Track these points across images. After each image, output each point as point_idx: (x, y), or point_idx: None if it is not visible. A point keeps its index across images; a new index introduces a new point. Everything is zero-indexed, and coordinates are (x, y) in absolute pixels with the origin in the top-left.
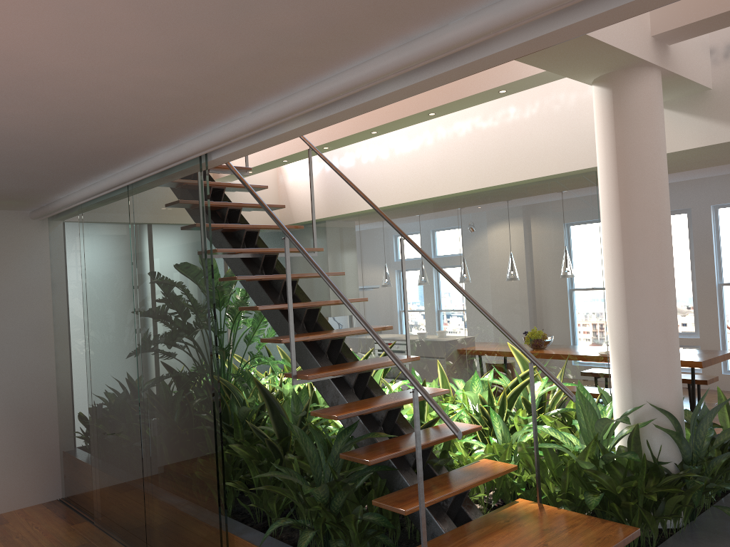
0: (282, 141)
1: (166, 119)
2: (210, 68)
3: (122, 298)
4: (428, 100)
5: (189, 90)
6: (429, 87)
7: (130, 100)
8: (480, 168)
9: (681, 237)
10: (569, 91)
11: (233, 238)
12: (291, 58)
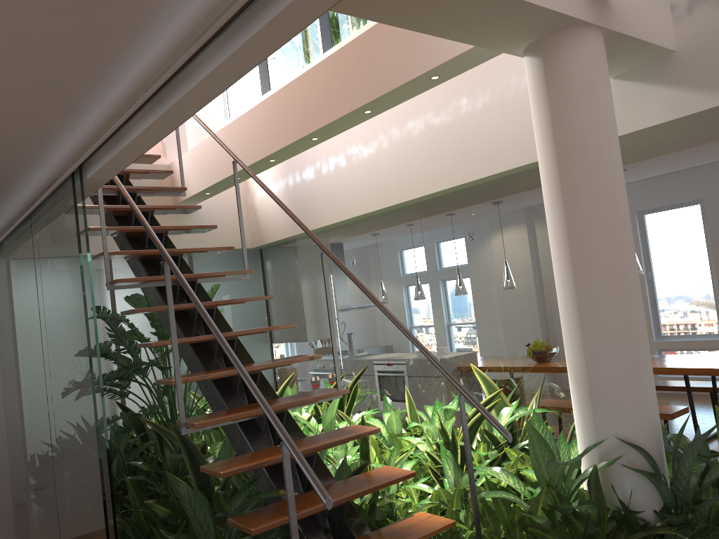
0: (145, 149)
1: None
2: None
3: (35, 339)
4: (360, 96)
5: None
6: (255, 59)
7: None
8: (437, 169)
9: (695, 230)
10: (521, 73)
11: (152, 265)
12: (61, 34)
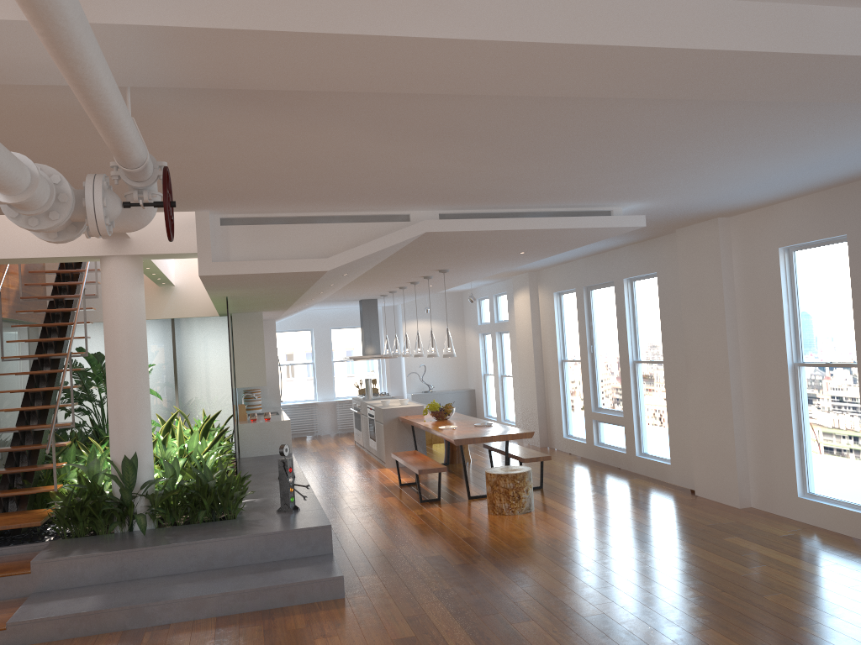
0: None
1: None
2: None
3: None
4: None
5: None
6: None
7: None
8: None
9: (614, 310)
10: None
11: (42, 346)
12: None
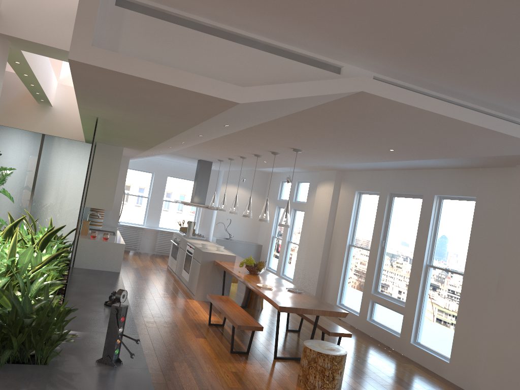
0: None
1: None
2: None
3: None
4: None
5: None
6: None
7: None
8: None
9: (415, 218)
10: None
11: None
12: None
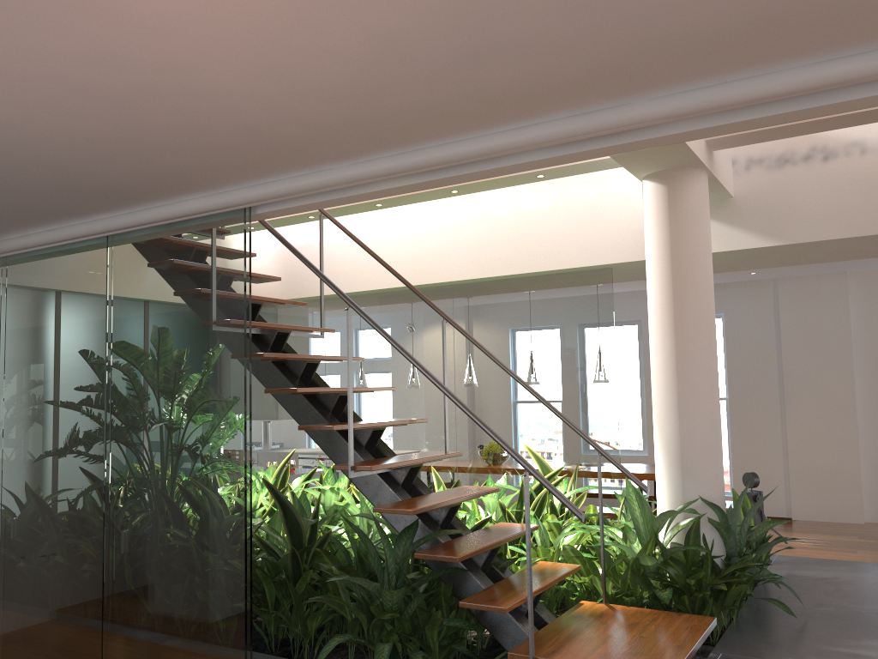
0: (362, 200)
1: (247, 159)
2: (368, 110)
3: (83, 376)
4: None
5: (315, 131)
6: (571, 160)
7: (238, 132)
8: (487, 255)
9: (631, 349)
10: (590, 184)
11: None
12: (458, 112)
